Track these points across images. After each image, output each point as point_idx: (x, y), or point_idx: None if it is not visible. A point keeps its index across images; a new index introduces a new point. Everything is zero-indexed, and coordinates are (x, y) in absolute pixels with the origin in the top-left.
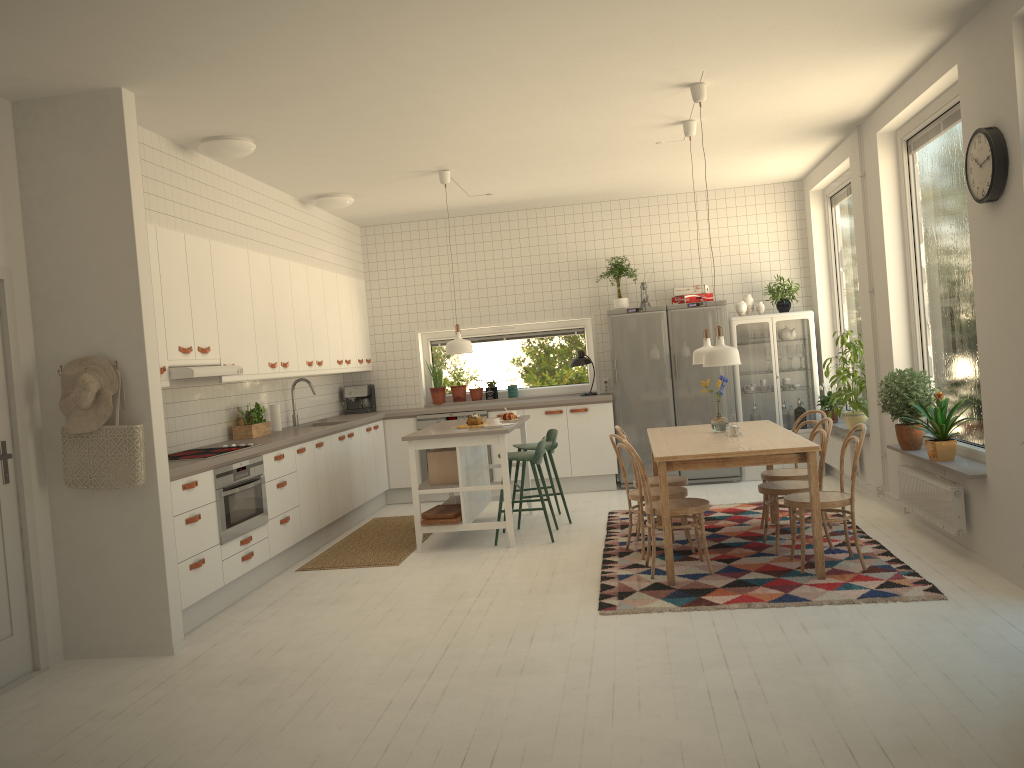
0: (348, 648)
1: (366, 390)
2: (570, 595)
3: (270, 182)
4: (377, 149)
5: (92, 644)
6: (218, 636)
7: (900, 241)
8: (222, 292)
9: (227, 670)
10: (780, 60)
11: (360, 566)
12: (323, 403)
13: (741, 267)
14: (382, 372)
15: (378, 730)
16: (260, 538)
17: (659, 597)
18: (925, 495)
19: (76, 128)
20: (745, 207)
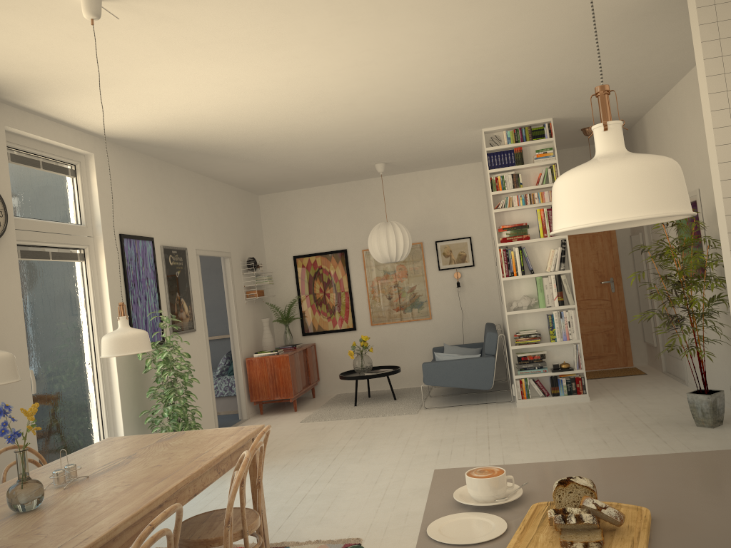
0: None
1: None
2: None
3: None
4: None
5: None
6: None
7: None
8: None
9: None
10: (48, 36)
11: None
12: None
13: None
14: None
15: (500, 459)
16: None
17: None
18: None
19: None
20: None
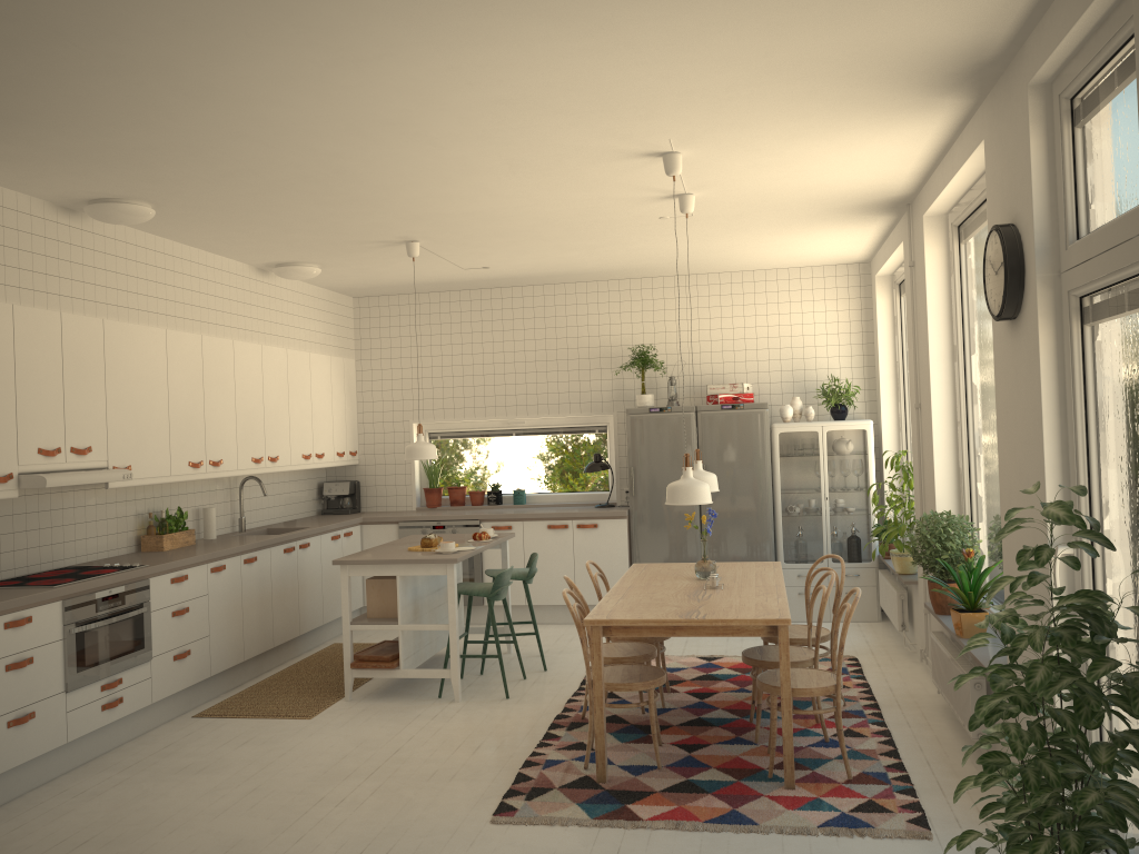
0: (162, 849)
1: (348, 488)
2: (475, 786)
3: (208, 249)
4: (313, 217)
5: None
6: (32, 813)
7: (948, 350)
8: (119, 380)
9: None
10: (764, 128)
11: (267, 716)
12: (292, 502)
13: (793, 362)
14: (370, 467)
15: None
16: (137, 680)
17: (576, 801)
18: (950, 678)
19: None
20: (800, 291)
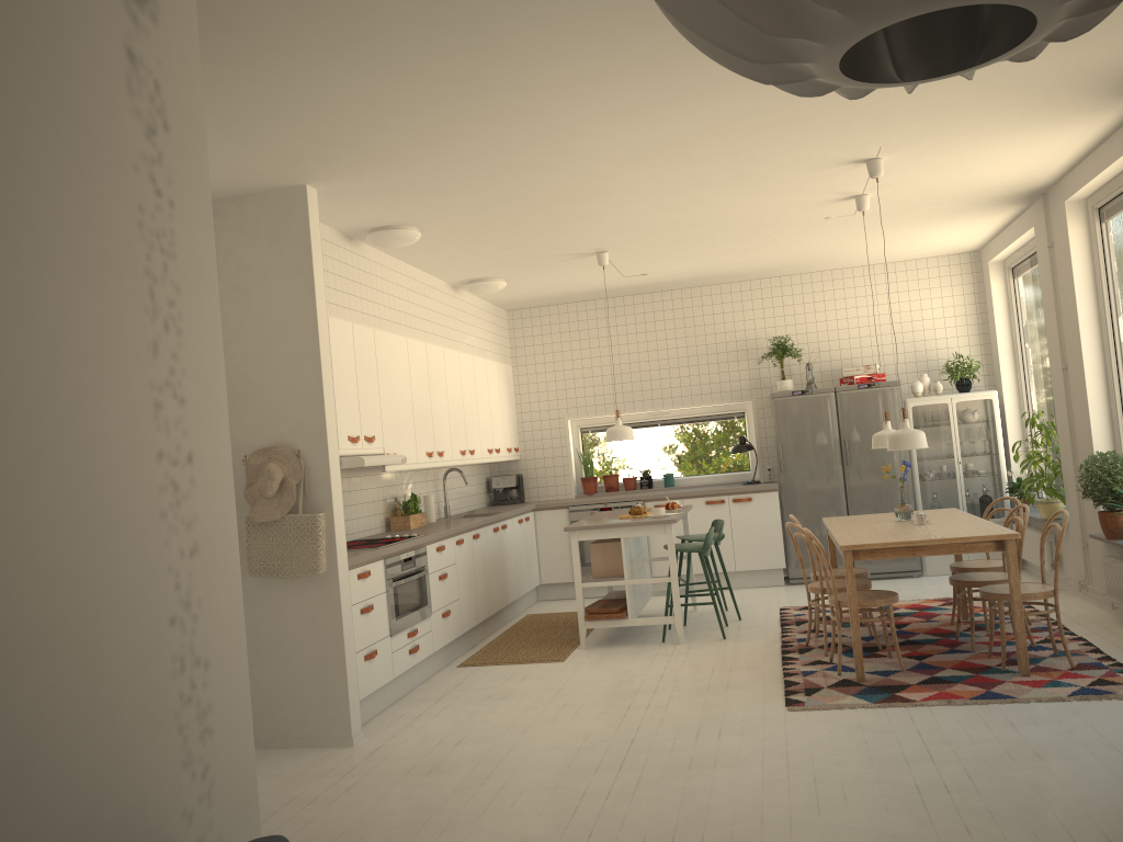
0: (529, 741)
1: (514, 480)
2: (752, 691)
3: (426, 268)
4: (538, 233)
5: (272, 734)
6: (393, 729)
7: (1095, 315)
8: (385, 380)
9: (411, 761)
10: (962, 133)
11: (523, 662)
12: (471, 494)
13: (915, 345)
14: (530, 461)
15: (578, 817)
16: (424, 631)
17: (849, 693)
18: None
19: (262, 225)
20: (917, 281)
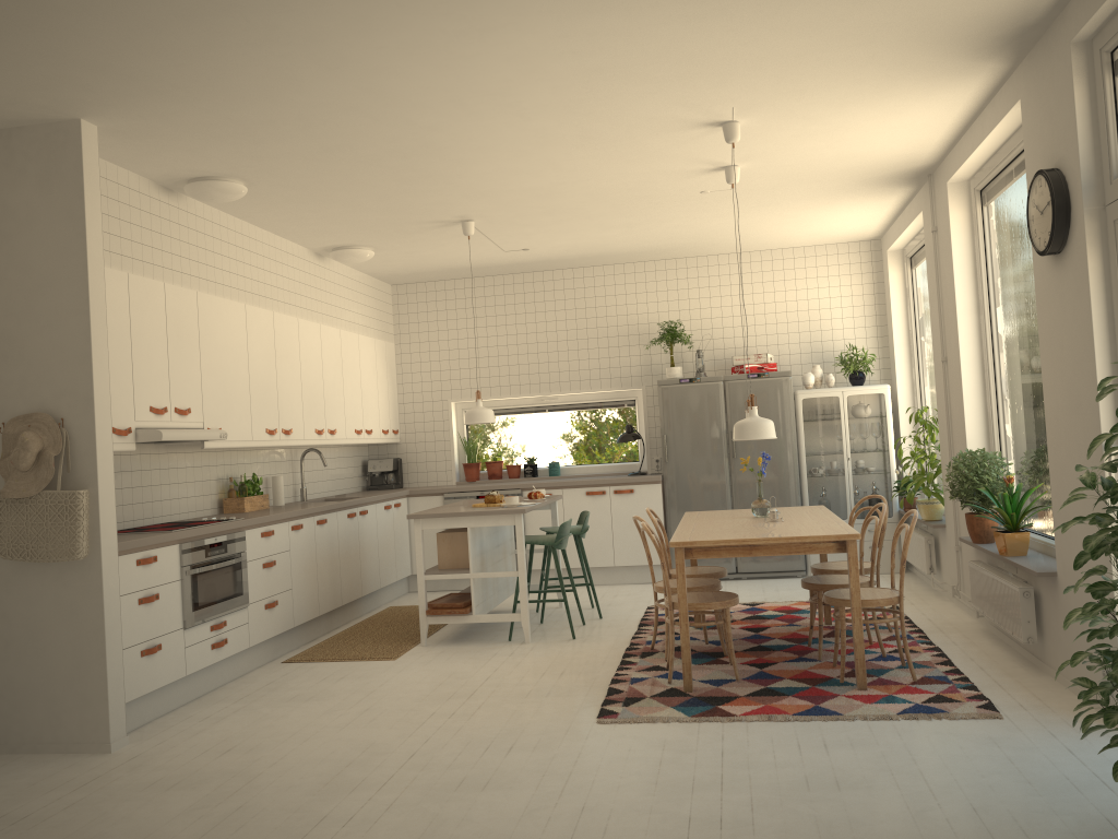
0: (303, 752)
1: (392, 464)
2: (572, 699)
3: (277, 231)
4: (386, 195)
5: (23, 737)
6: (168, 733)
7: (974, 304)
8: (210, 349)
9: (161, 772)
10: (819, 95)
11: (353, 659)
12: (342, 477)
13: (811, 335)
14: (411, 445)
15: None
16: (237, 624)
17: (670, 705)
18: (995, 595)
19: (31, 163)
20: (816, 268)
